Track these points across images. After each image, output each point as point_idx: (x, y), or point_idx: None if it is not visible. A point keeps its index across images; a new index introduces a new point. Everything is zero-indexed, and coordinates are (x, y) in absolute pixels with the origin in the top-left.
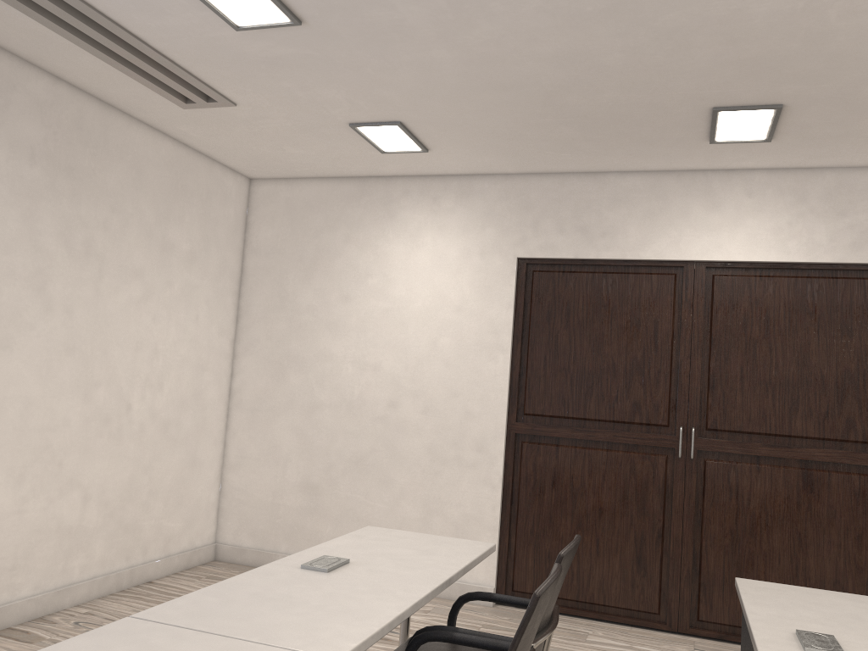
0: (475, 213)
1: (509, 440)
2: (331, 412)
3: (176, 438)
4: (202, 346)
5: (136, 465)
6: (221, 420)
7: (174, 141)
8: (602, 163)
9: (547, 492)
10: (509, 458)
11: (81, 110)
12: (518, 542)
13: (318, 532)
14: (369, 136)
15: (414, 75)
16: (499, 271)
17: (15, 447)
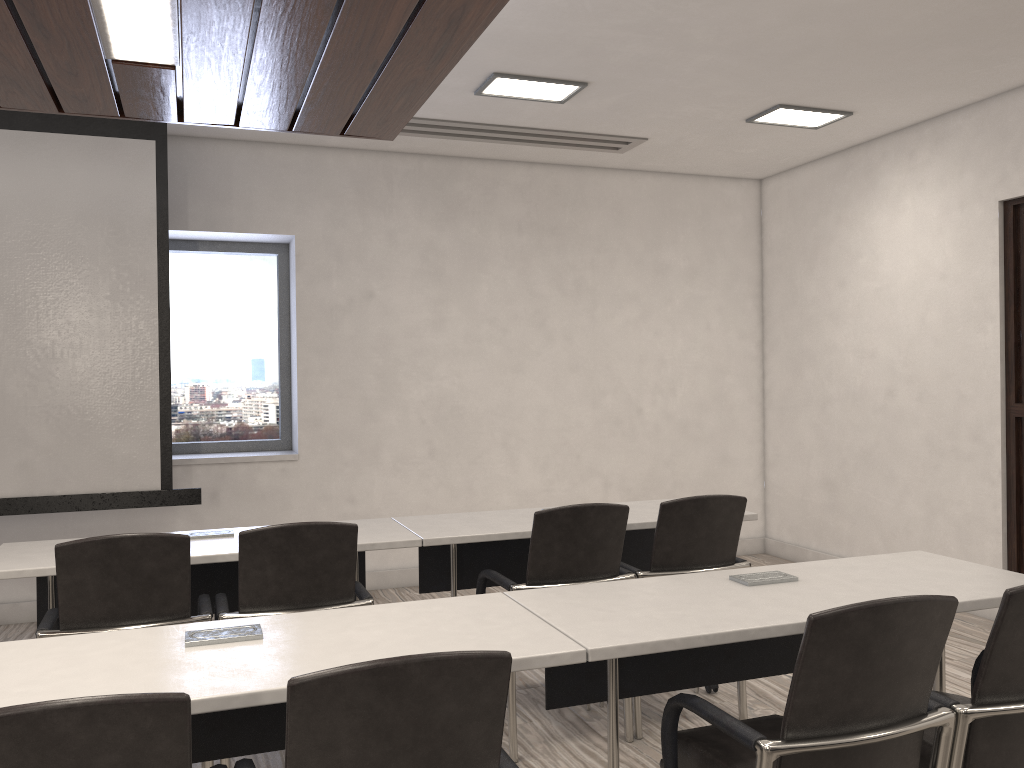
0: (950, 159)
1: (1008, 426)
2: (839, 406)
3: (698, 437)
4: (718, 351)
5: (655, 460)
6: (755, 419)
7: (655, 173)
8: None
9: None
10: (1011, 447)
11: (556, 180)
12: None
13: (838, 530)
14: (778, 122)
15: (717, 75)
16: (980, 223)
17: (537, 442)
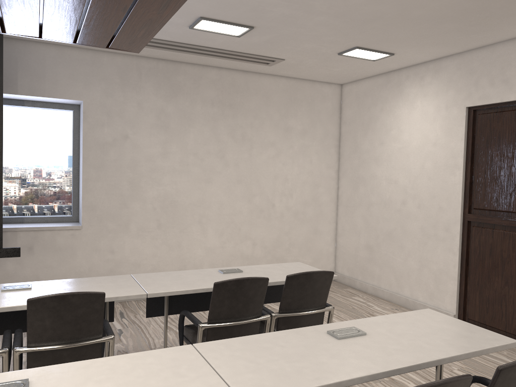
0: (442, 82)
1: (464, 225)
2: (377, 207)
3: (303, 220)
4: (315, 175)
5: (280, 231)
6: (333, 211)
7: (287, 78)
8: (507, 33)
9: (486, 259)
10: (464, 236)
11: (233, 78)
12: (470, 289)
13: (373, 271)
14: (354, 56)
15: (325, 28)
16: (456, 117)
17: (217, 221)
